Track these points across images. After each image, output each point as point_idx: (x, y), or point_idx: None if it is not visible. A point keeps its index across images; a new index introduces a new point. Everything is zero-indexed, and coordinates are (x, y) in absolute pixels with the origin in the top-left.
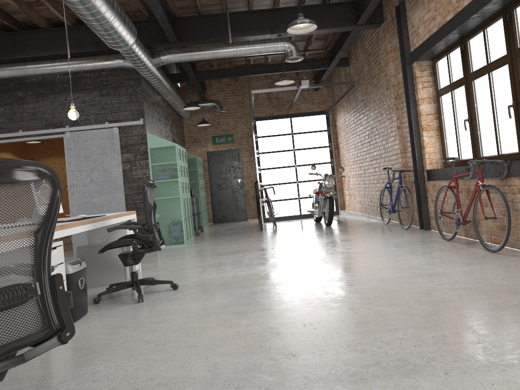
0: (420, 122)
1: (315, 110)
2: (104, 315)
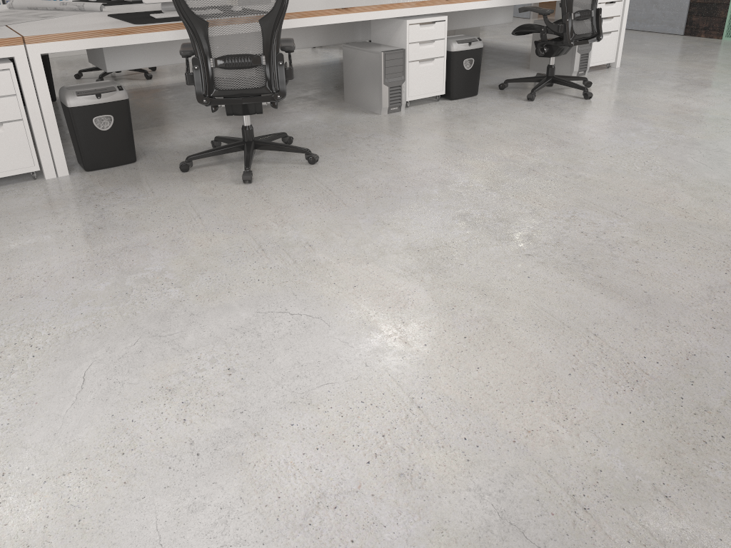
0: None
1: None
2: (480, 102)
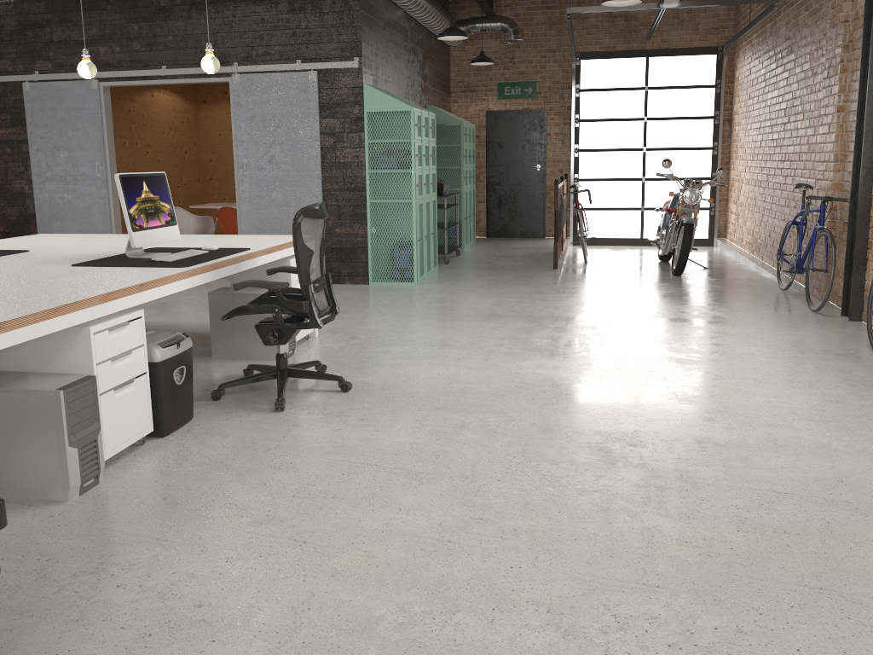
0: None
1: (696, 45)
2: (212, 430)
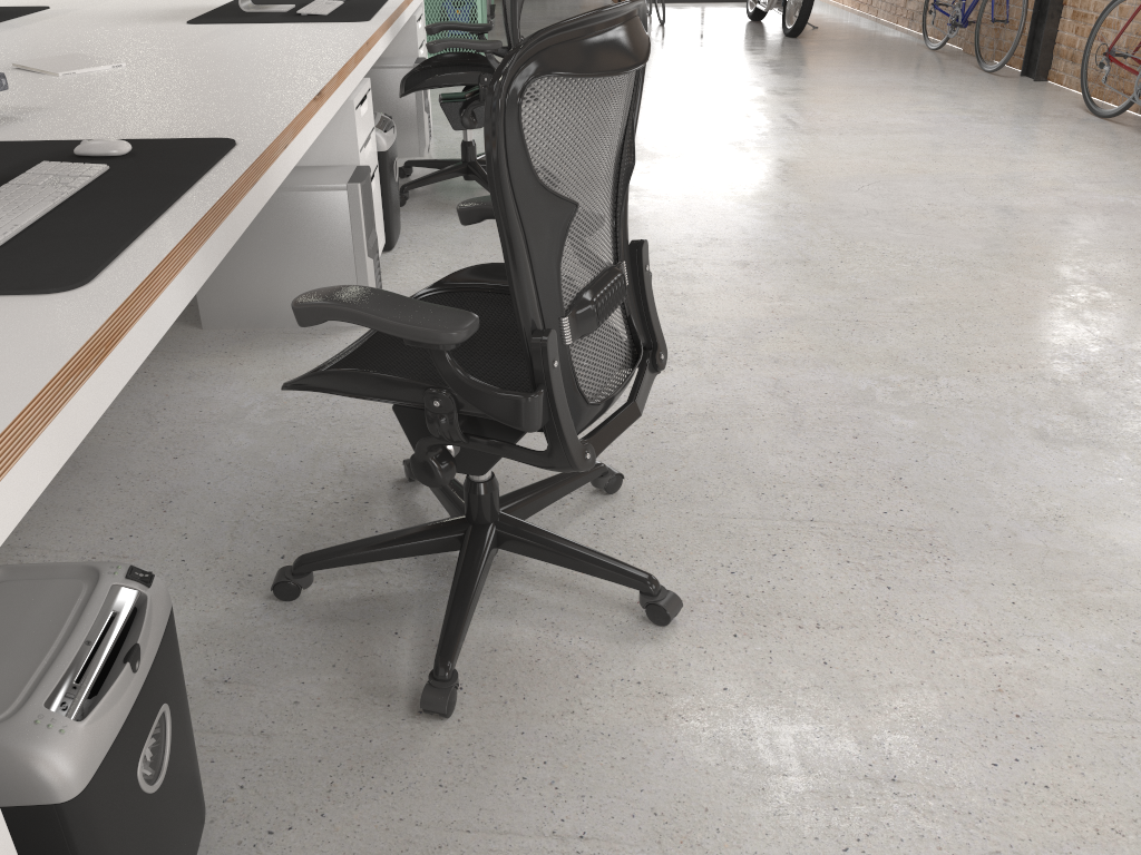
0: None
1: None
2: (443, 239)
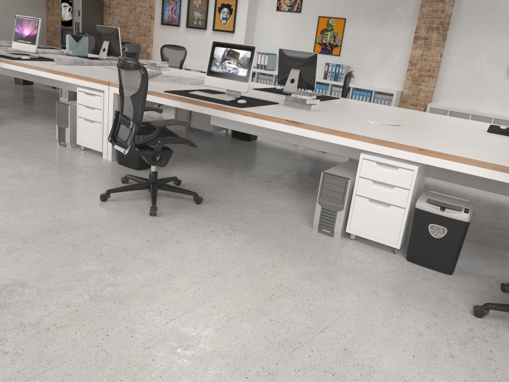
0: None
1: None
2: (421, 278)
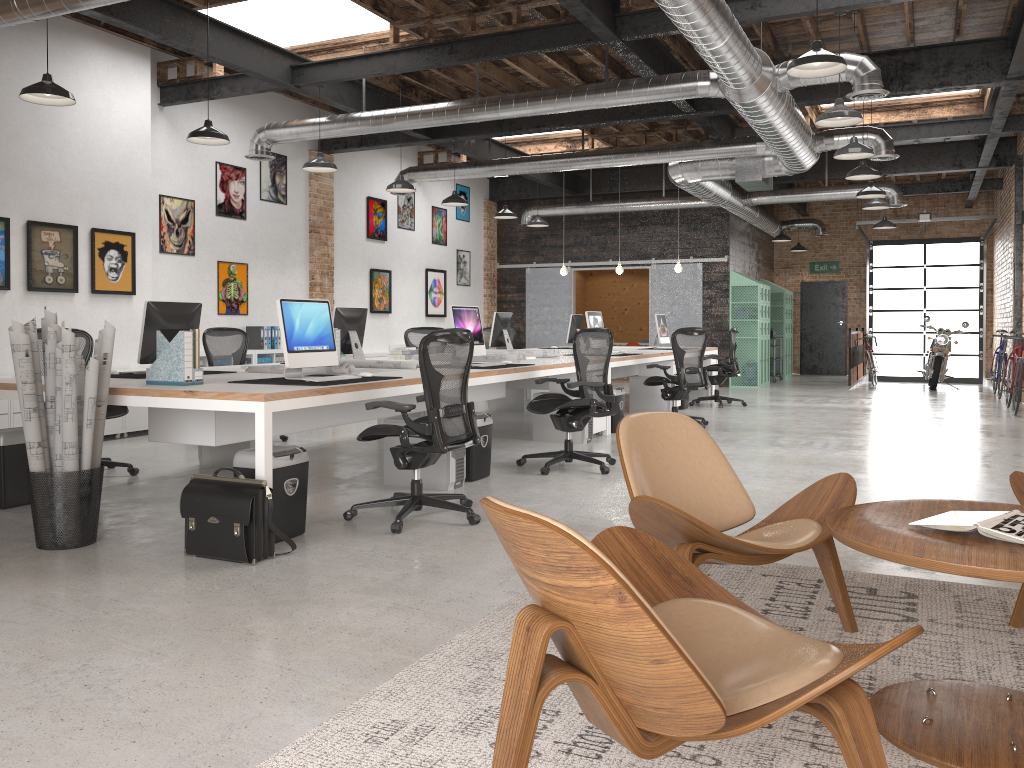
0: (1022, 287)
1: (963, 235)
2: (699, 409)
